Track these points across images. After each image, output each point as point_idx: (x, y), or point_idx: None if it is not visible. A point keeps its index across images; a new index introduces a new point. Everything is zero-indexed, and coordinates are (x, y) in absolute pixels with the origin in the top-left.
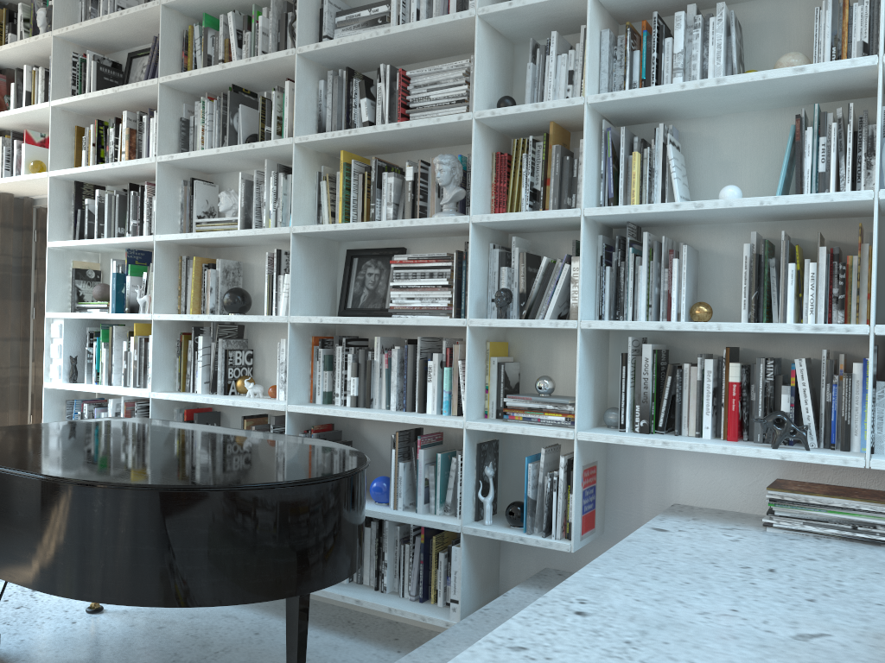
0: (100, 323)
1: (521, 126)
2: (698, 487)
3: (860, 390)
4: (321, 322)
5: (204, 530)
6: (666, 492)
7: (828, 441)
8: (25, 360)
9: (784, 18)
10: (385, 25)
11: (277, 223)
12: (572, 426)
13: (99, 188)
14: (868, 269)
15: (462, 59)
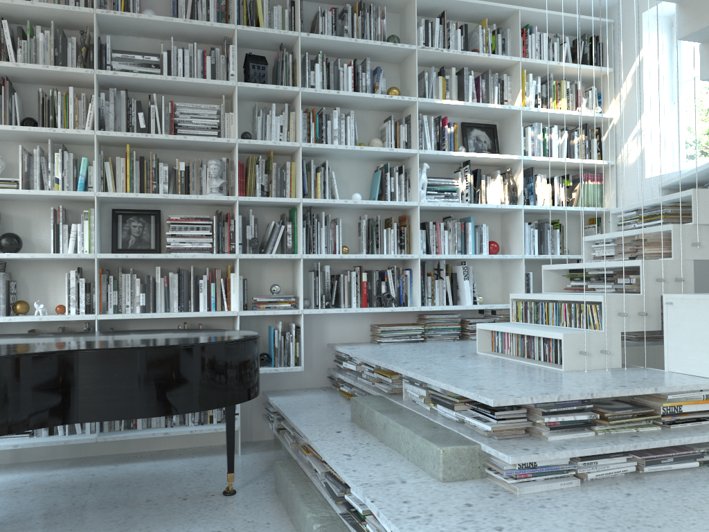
0: None
1: (252, 149)
2: (337, 333)
3: (409, 281)
4: (126, 257)
5: (235, 363)
6: (323, 338)
7: (398, 303)
8: None
9: (365, 120)
10: (156, 69)
11: (64, 187)
12: (294, 308)
13: None
14: (408, 233)
15: (197, 99)
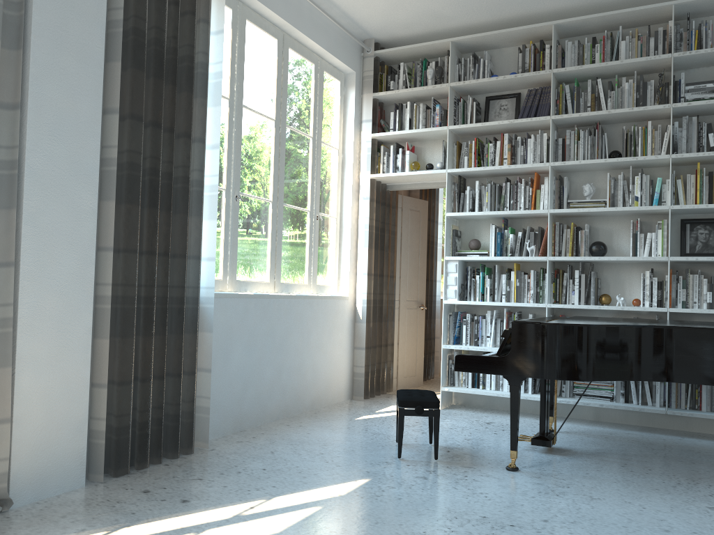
0: (465, 264)
1: None
2: None
3: None
4: (696, 260)
5: None
6: None
7: None
8: (382, 289)
9: None
10: None
11: (642, 203)
12: None
13: (464, 180)
14: None
15: None
